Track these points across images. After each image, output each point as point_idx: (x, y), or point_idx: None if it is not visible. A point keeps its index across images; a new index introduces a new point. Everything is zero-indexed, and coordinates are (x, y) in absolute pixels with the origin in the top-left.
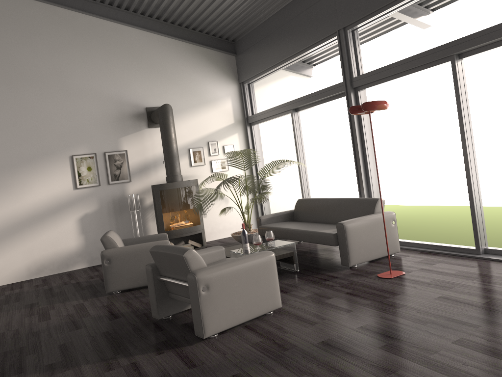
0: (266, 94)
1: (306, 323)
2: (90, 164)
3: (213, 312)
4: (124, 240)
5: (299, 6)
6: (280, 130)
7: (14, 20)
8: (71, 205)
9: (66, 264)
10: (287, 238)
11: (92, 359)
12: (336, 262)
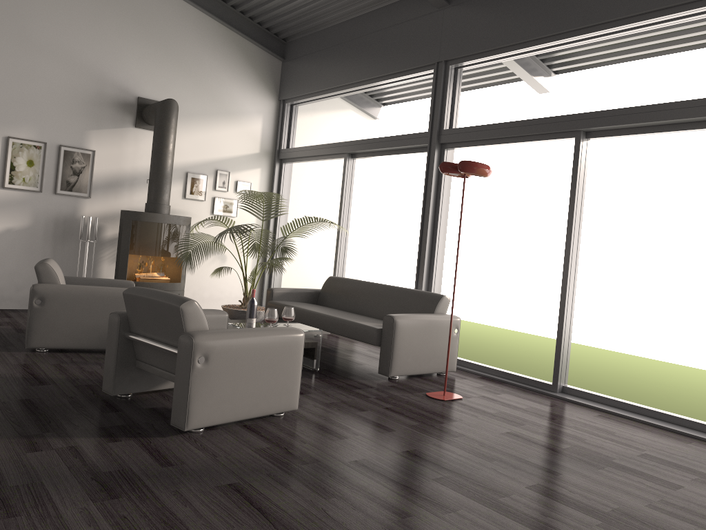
0: (312, 126)
1: (331, 435)
2: (34, 157)
3: (205, 396)
4: (68, 277)
5: (391, 17)
6: (319, 179)
7: None
8: None
9: None
10: (308, 324)
11: (4, 432)
12: (369, 368)
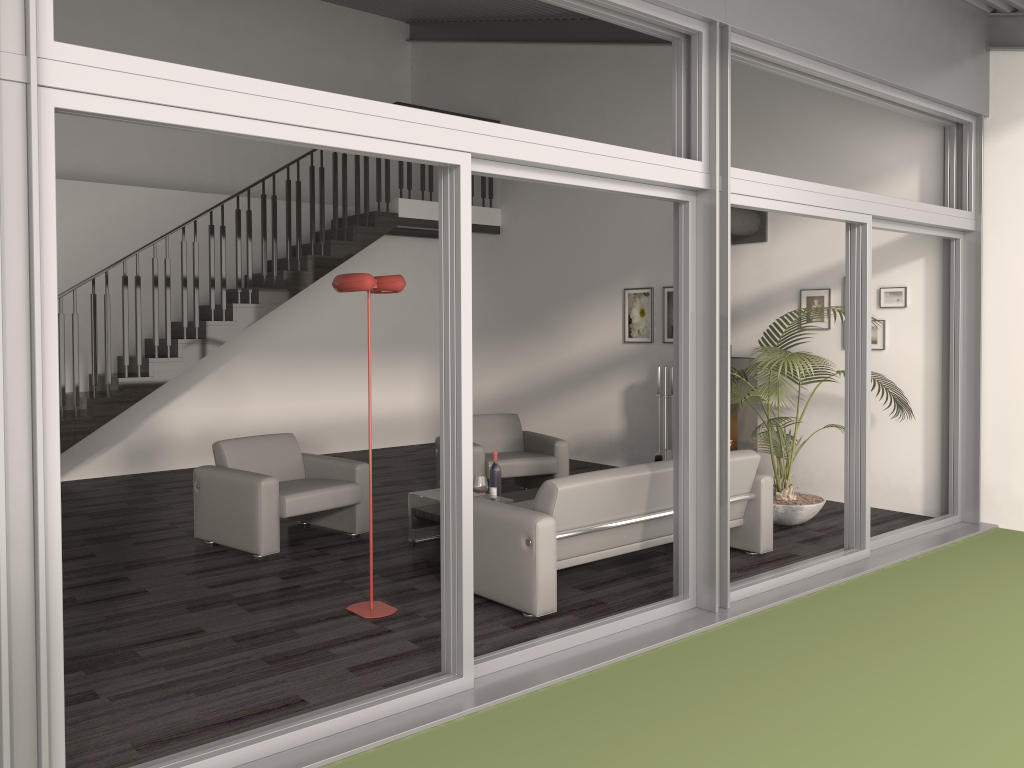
0: None
1: (195, 571)
2: (644, 306)
3: (200, 514)
4: (526, 433)
5: None
6: None
7: (586, 85)
8: (618, 367)
9: (604, 453)
10: None
11: None
12: None
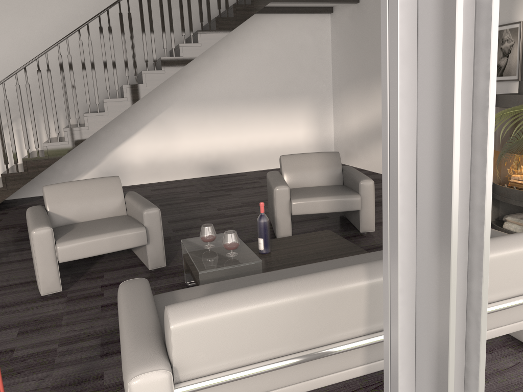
0: None
1: None
2: None
3: None
4: (344, 169)
5: None
6: None
7: None
8: None
9: None
10: None
11: None
12: None
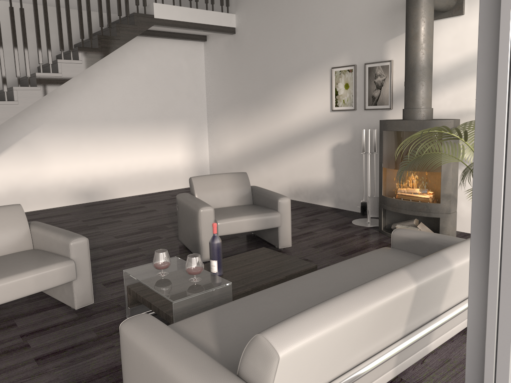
0: None
1: None
2: (348, 80)
3: None
4: (254, 189)
5: None
6: None
7: None
8: (326, 130)
9: (316, 196)
10: None
11: None
12: None
